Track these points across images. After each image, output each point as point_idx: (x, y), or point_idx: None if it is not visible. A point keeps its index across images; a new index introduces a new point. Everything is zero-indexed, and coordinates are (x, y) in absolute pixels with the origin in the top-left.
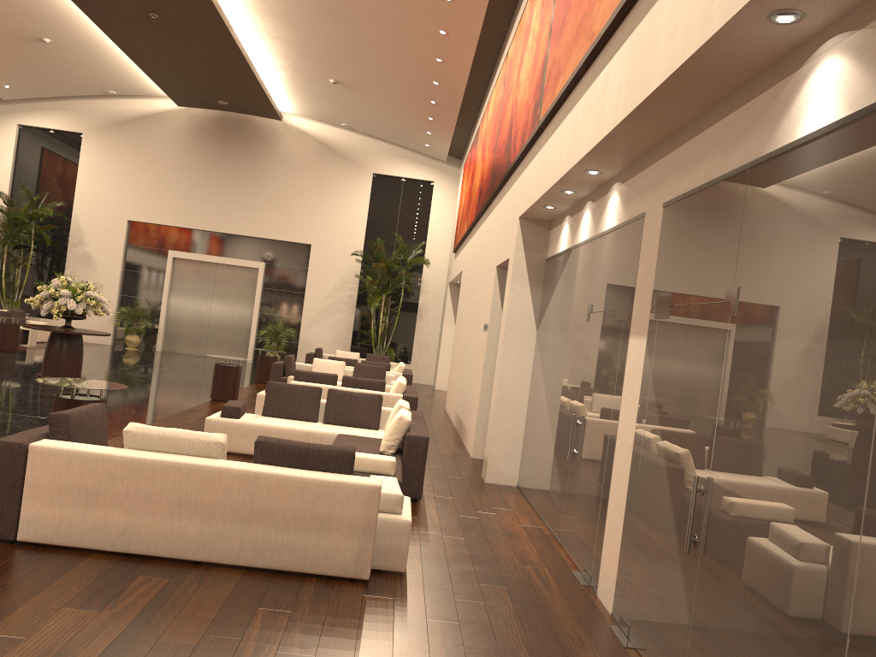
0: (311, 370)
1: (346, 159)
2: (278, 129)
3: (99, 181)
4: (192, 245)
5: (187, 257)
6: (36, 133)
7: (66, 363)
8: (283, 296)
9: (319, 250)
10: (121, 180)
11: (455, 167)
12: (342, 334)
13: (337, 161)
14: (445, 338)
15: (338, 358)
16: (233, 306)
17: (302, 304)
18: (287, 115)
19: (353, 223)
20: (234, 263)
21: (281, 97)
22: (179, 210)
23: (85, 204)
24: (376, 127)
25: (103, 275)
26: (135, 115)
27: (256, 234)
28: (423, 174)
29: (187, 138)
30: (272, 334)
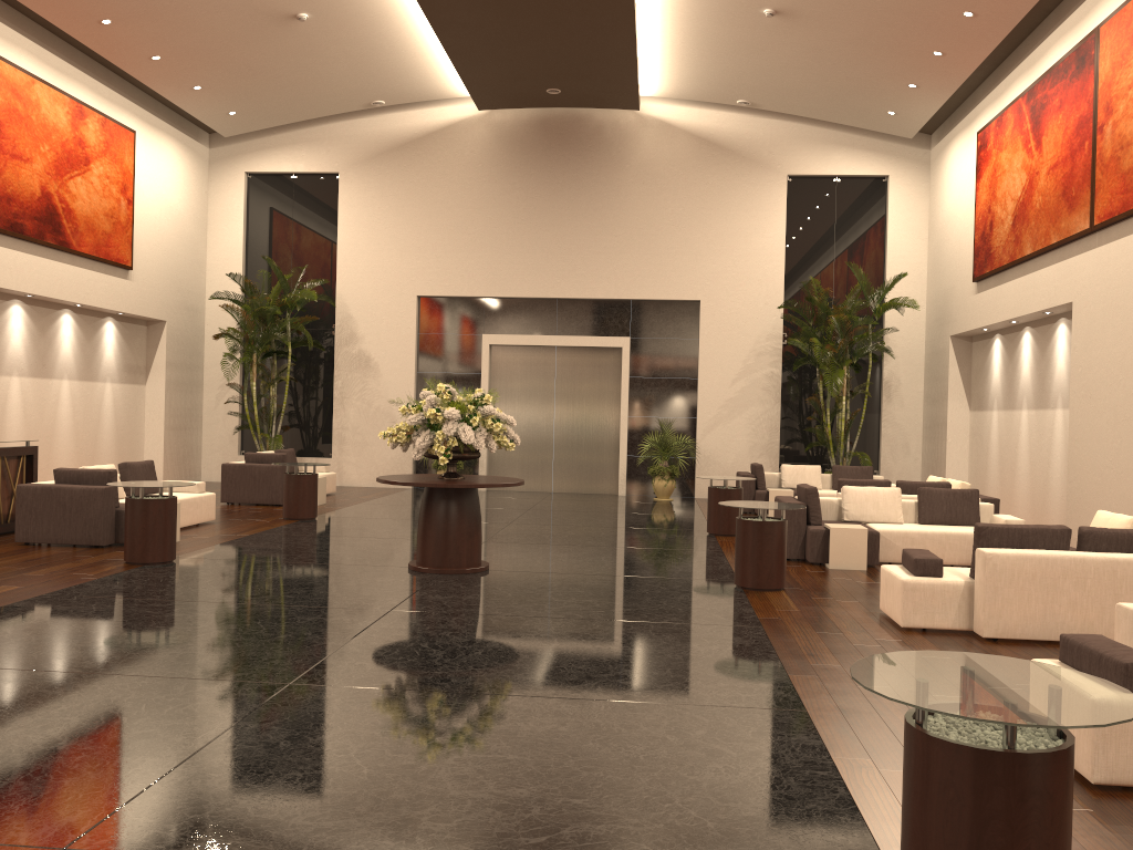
0: (843, 509)
1: (741, 159)
2: (630, 126)
3: (370, 242)
4: (515, 324)
5: (511, 343)
6: (272, 183)
7: (461, 541)
8: (663, 386)
9: (713, 307)
10: (402, 235)
11: (921, 147)
12: (764, 436)
13: (728, 163)
14: (953, 427)
15: (855, 480)
16: (588, 410)
17: (693, 396)
18: (641, 103)
19: (764, 259)
20: (584, 344)
21: (648, 68)
22: (491, 272)
23: (354, 280)
24: (805, 94)
25: (389, 384)
26: (412, 134)
27: (612, 295)
28: (869, 167)
29: (493, 158)
30: (658, 447)
